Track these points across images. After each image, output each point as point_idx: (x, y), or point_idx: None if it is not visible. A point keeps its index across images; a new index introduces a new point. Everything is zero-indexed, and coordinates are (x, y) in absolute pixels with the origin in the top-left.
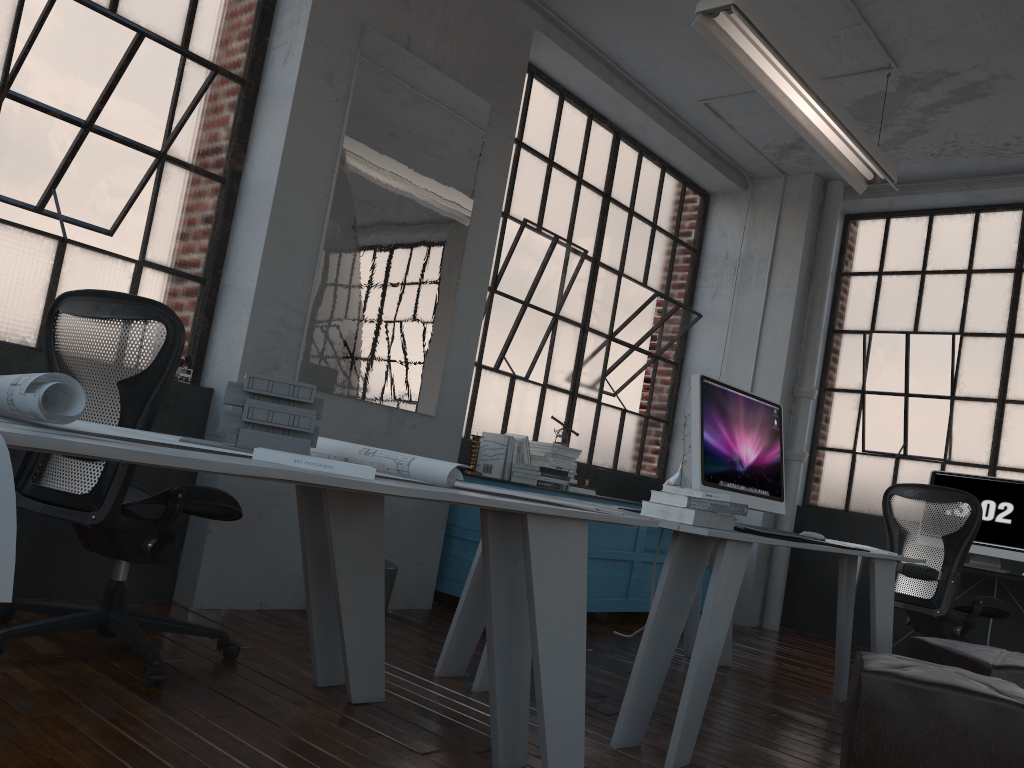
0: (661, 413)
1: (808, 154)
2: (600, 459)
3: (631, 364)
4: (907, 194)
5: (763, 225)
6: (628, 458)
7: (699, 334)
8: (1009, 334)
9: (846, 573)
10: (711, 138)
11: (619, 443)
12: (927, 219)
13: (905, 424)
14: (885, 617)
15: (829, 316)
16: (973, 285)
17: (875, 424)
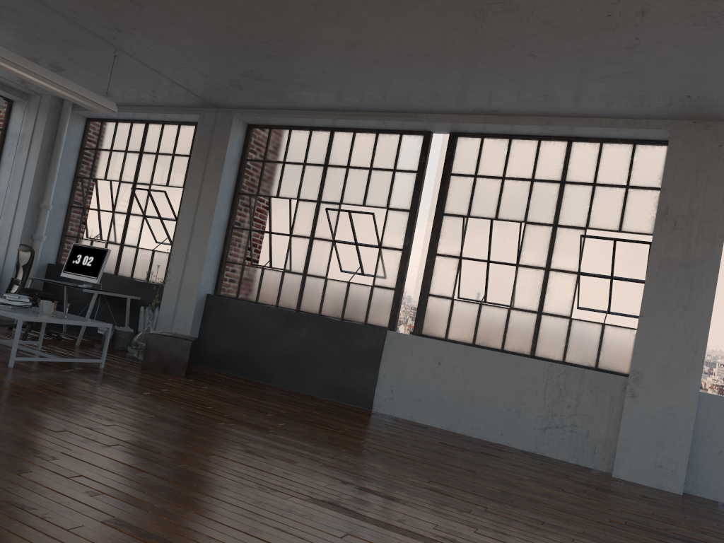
0: None
1: (35, 86)
2: None
3: None
4: None
5: (31, 120)
6: None
7: (2, 174)
8: (133, 182)
9: None
10: None
11: None
12: (115, 124)
13: (99, 224)
14: None
15: (75, 169)
16: (126, 158)
17: (90, 224)
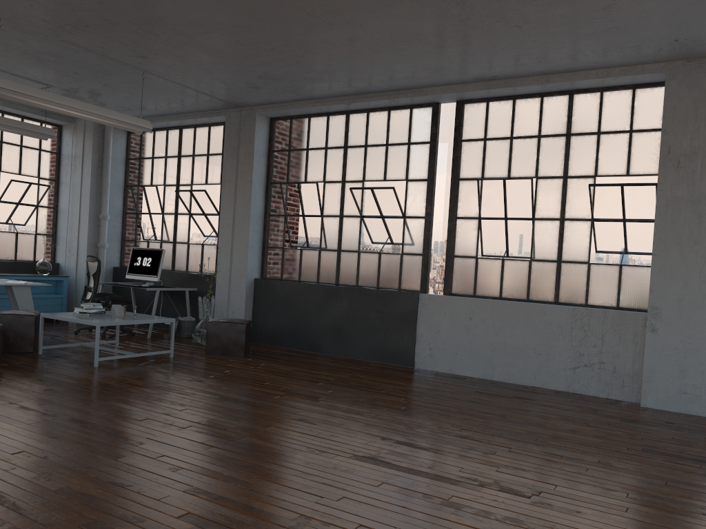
0: (47, 231)
1: None
2: (4, 256)
3: (23, 211)
4: None
5: (80, 140)
6: (25, 254)
7: (62, 193)
8: (176, 185)
9: (11, 292)
10: (32, 106)
11: (16, 248)
12: (153, 133)
13: (152, 226)
14: (27, 306)
15: (124, 179)
16: (167, 163)
17: (144, 227)
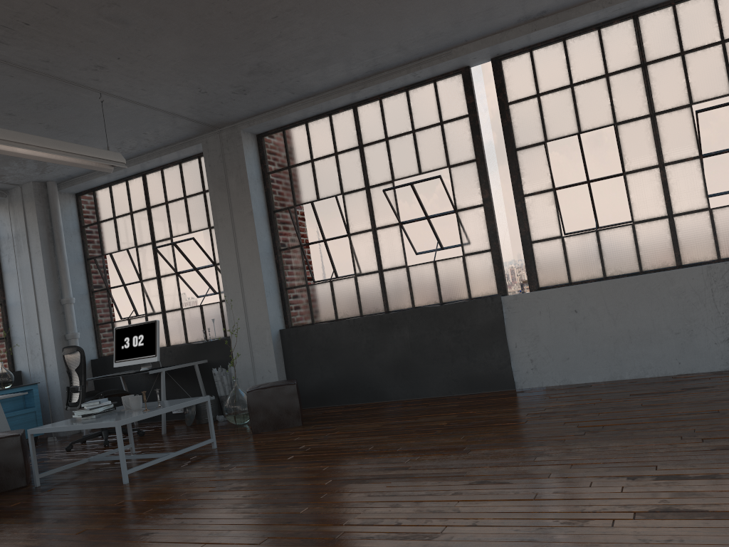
0: None
1: (13, 176)
2: None
3: None
4: (85, 181)
5: (19, 215)
6: None
7: (8, 283)
8: (152, 242)
9: None
10: None
11: None
12: (109, 188)
13: (130, 300)
14: (0, 427)
15: (83, 252)
16: (134, 220)
17: (120, 303)
